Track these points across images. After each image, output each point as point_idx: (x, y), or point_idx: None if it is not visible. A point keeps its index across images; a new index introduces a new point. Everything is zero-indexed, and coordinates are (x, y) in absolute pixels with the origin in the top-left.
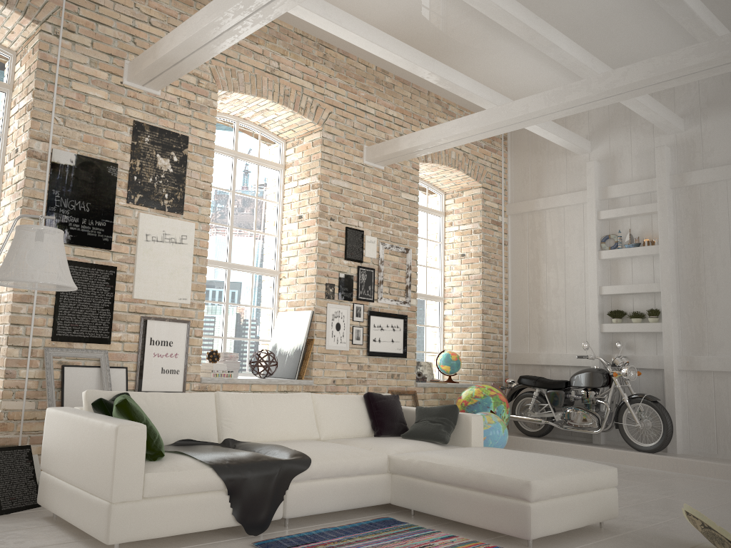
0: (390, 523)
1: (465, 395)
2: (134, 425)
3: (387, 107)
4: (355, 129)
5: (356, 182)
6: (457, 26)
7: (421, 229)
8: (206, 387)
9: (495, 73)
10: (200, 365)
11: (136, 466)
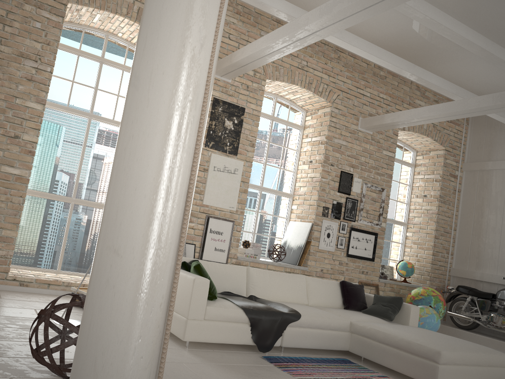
0: (346, 362)
1: (413, 292)
2: (203, 279)
3: (379, 92)
4: (355, 106)
5: (351, 141)
6: (435, 42)
7: (396, 175)
8: (240, 262)
9: (462, 72)
10: (237, 249)
11: (202, 301)
